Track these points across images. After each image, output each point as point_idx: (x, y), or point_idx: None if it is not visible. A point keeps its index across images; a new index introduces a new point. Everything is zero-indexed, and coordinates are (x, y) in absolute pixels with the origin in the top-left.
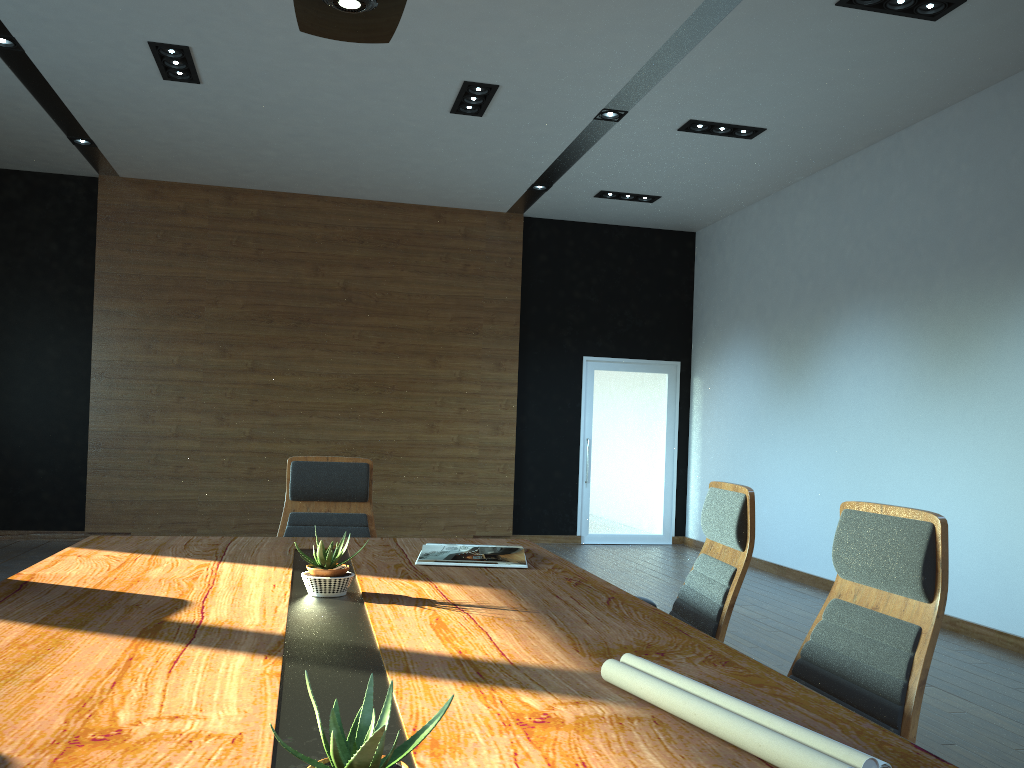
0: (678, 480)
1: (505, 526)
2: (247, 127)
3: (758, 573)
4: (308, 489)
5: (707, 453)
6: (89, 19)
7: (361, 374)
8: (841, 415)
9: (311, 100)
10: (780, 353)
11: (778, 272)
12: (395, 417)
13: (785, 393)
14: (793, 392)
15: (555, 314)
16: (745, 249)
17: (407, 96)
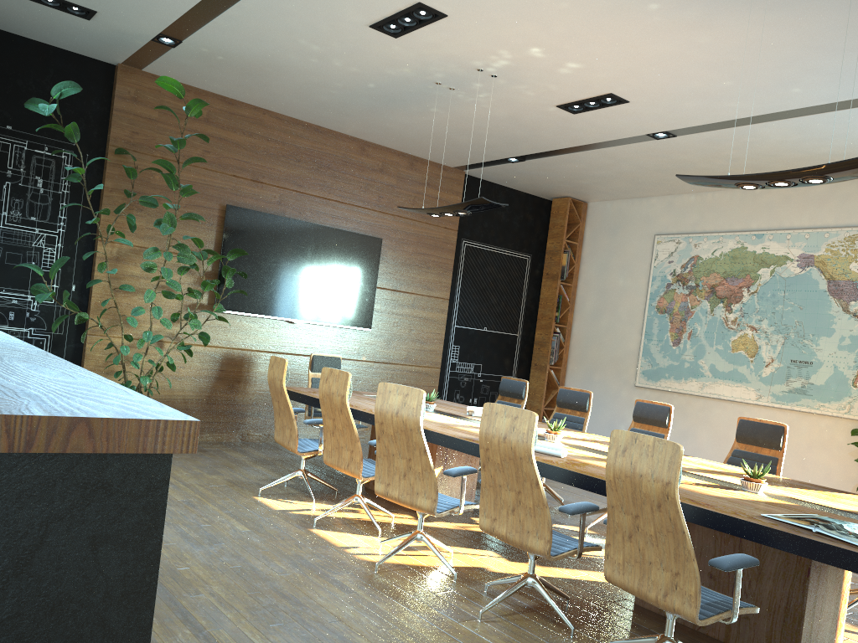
0: None
1: None
2: None
3: None
4: None
5: None
6: None
7: None
8: None
9: None
10: None
11: None
12: None
13: None
14: None
15: None
16: None
17: None
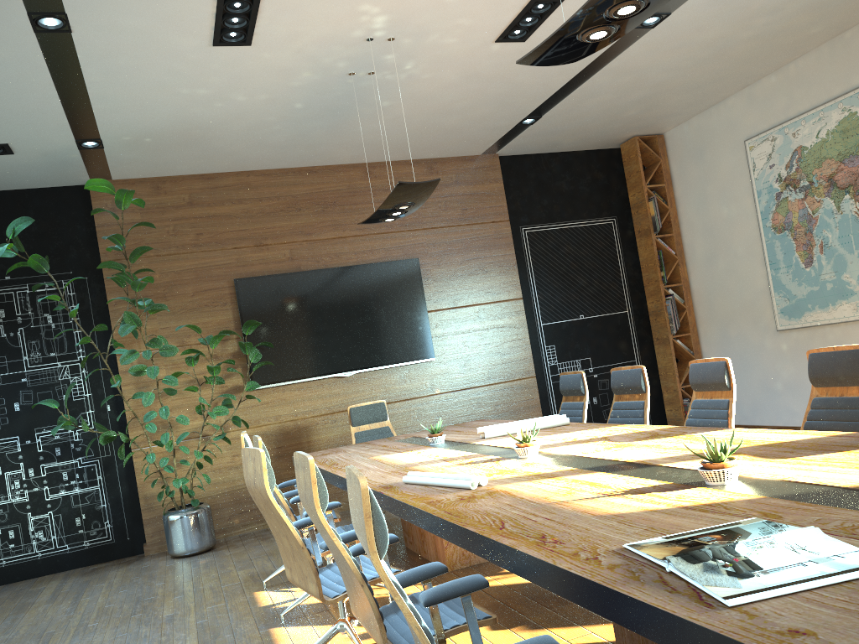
0: None
1: None
2: None
3: None
4: None
5: None
6: None
7: None
8: None
9: None
10: None
11: None
12: None
13: None
14: None
15: None
16: None
17: None
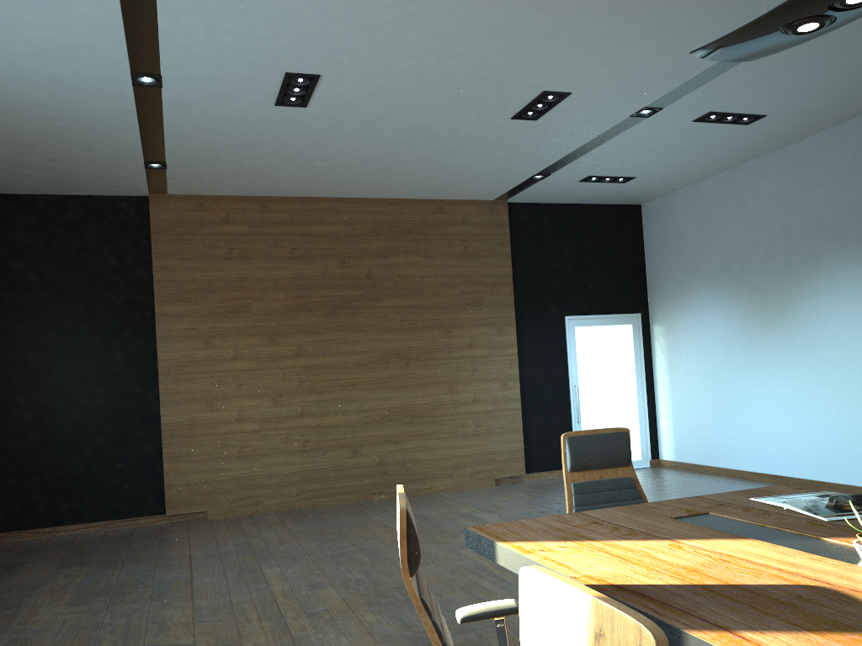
0: (649, 412)
1: (519, 467)
2: (319, 142)
3: (758, 484)
4: (584, 460)
5: (677, 387)
6: (245, 55)
7: (389, 349)
8: (832, 346)
9: (395, 115)
10: (754, 299)
11: (743, 232)
12: (421, 383)
13: (764, 332)
14: (773, 330)
15: (539, 283)
16: (702, 215)
17: (483, 107)
